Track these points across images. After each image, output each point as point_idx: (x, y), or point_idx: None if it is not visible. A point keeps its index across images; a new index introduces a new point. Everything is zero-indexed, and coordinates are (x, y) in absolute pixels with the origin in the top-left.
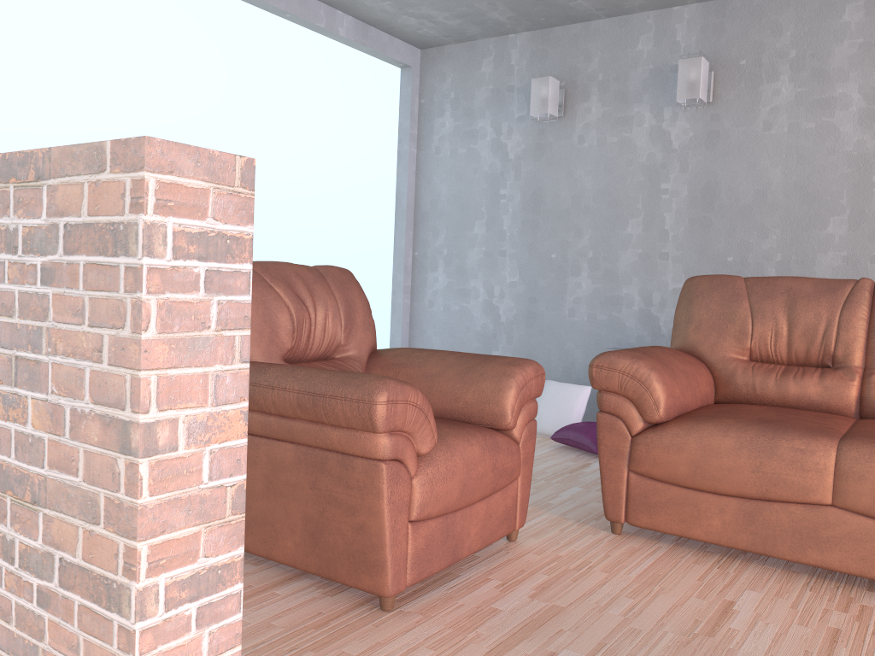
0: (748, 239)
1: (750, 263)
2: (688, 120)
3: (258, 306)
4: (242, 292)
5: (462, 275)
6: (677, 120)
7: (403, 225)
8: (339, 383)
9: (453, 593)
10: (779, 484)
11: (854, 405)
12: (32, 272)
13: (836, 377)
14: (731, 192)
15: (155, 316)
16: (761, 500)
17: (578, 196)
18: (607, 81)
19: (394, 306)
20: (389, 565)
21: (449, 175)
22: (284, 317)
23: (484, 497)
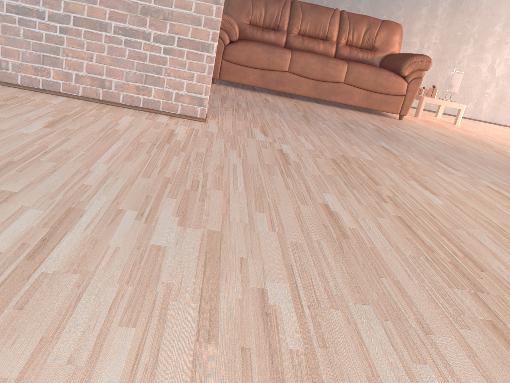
0: None
1: None
2: None
3: None
4: None
5: None
6: None
7: None
8: None
9: None
10: (274, 64)
11: (284, 44)
12: None
13: (279, 33)
14: None
15: None
16: (267, 70)
17: None
18: None
19: None
20: None
21: None
22: None
23: None
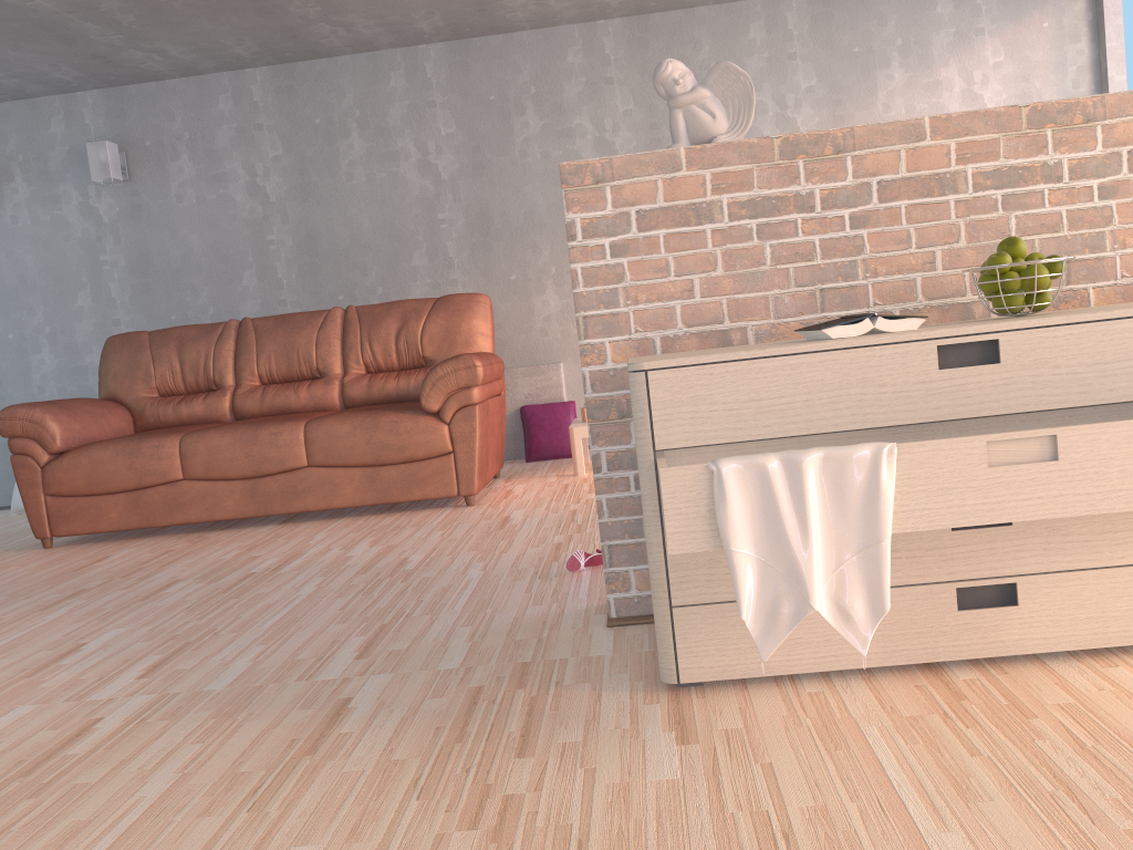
0: (185, 298)
1: (191, 318)
2: (112, 196)
3: None
4: None
5: None
6: (102, 196)
7: None
8: None
9: None
10: (147, 474)
11: (228, 414)
12: None
13: (214, 396)
14: (162, 258)
15: None
16: (141, 489)
17: (23, 274)
18: (28, 162)
19: None
20: None
21: None
22: None
23: None
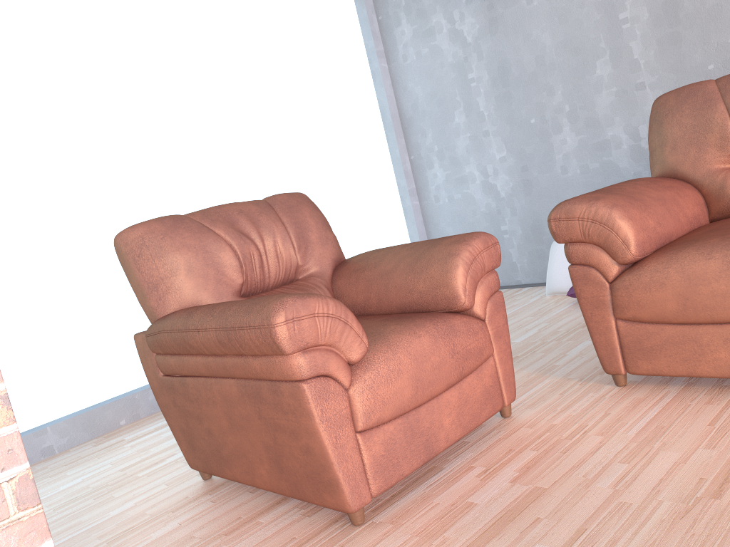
0: (725, 40)
1: None
2: None
3: (197, 252)
4: None
5: (456, 165)
6: None
7: (393, 135)
8: (244, 313)
9: (431, 491)
10: None
11: None
12: None
13: None
14: None
15: None
16: None
17: (540, 55)
18: None
19: (405, 210)
20: (342, 482)
21: (421, 77)
22: (228, 255)
23: (450, 385)
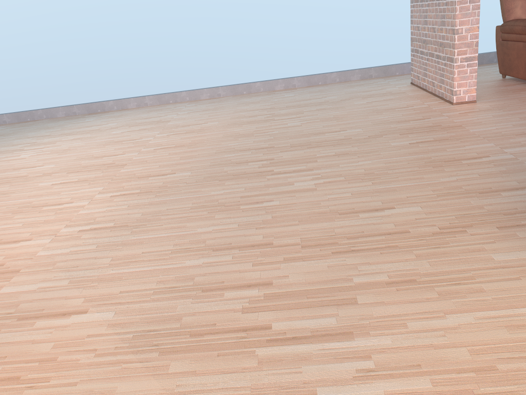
0: None
1: None
2: None
3: None
4: (477, 2)
5: None
6: None
7: None
8: None
9: None
10: None
11: None
12: (443, 4)
13: None
14: None
15: (458, 9)
16: None
17: None
18: None
19: None
20: None
21: None
22: None
23: None
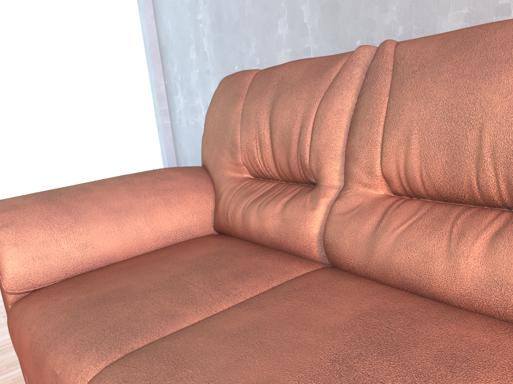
0: (371, 17)
1: (376, 43)
2: None
3: None
4: None
5: (191, 95)
6: None
7: (150, 61)
8: None
9: None
10: None
11: (314, 246)
12: None
13: (299, 204)
14: None
15: None
16: None
17: (242, 7)
18: None
19: (158, 127)
20: None
21: (170, 12)
22: None
23: None
